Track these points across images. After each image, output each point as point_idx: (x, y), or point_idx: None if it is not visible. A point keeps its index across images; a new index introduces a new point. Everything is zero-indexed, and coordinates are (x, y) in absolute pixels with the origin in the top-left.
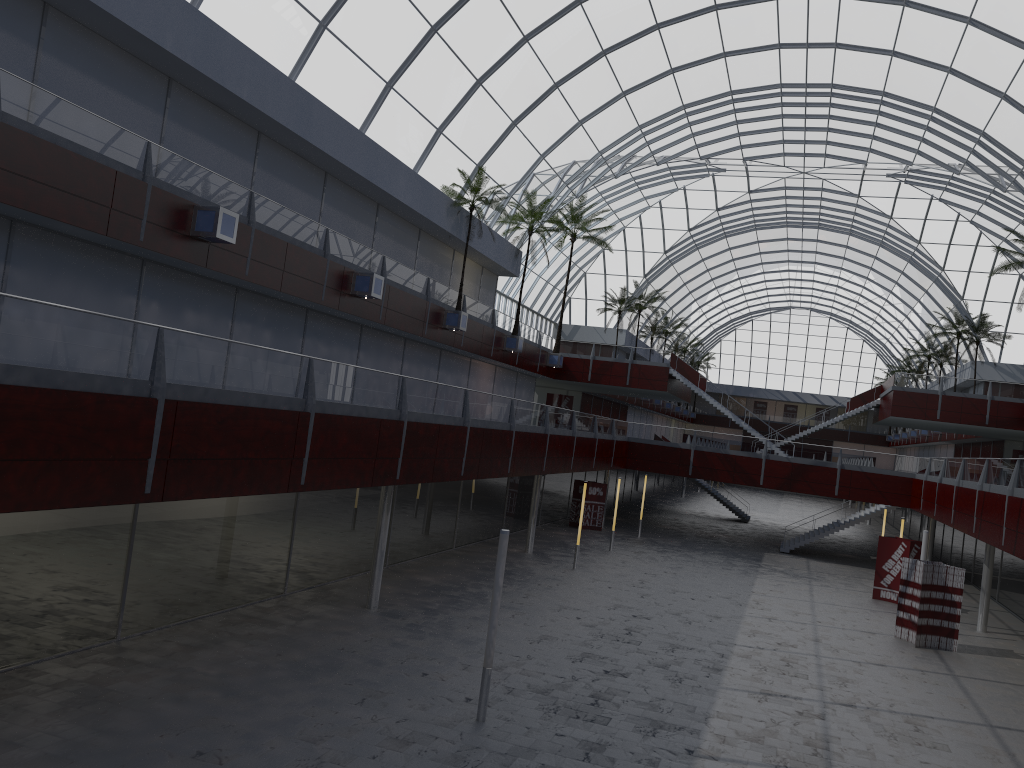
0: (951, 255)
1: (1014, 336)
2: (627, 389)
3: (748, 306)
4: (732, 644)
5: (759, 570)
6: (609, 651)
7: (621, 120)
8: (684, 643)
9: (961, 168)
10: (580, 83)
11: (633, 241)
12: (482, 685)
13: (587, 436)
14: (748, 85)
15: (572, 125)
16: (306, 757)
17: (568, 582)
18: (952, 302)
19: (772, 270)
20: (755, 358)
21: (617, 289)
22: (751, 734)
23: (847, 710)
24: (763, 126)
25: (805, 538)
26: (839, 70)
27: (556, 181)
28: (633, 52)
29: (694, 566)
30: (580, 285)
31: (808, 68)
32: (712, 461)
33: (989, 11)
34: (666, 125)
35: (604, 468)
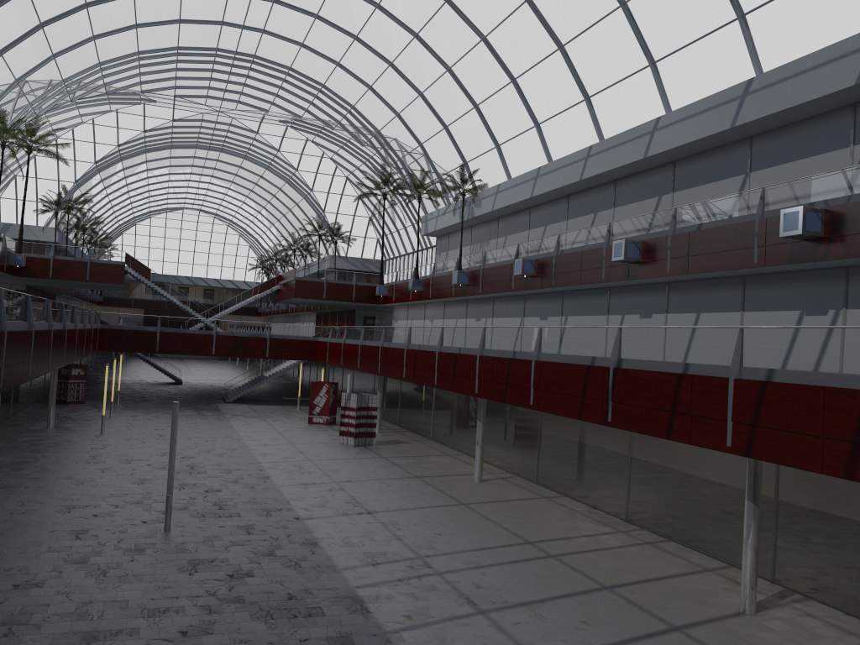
0: (318, 180)
1: (355, 238)
2: (84, 283)
3: (150, 206)
4: (259, 463)
5: (226, 416)
6: (193, 480)
7: (87, 57)
8: (232, 467)
9: (335, 126)
10: (62, 26)
11: (65, 150)
12: (167, 507)
13: (88, 327)
14: (192, 45)
15: (47, 57)
16: (90, 570)
17: (110, 443)
18: (316, 213)
19: (176, 179)
20: (153, 249)
21: (49, 192)
22: (317, 504)
23: (350, 483)
24: (196, 75)
25: (244, 390)
26: (262, 47)
27: (24, 102)
28: (110, 8)
29: (182, 420)
30: (11, 186)
31: (240, 42)
32: (175, 339)
33: (369, 36)
34: (122, 65)
35: (94, 352)
